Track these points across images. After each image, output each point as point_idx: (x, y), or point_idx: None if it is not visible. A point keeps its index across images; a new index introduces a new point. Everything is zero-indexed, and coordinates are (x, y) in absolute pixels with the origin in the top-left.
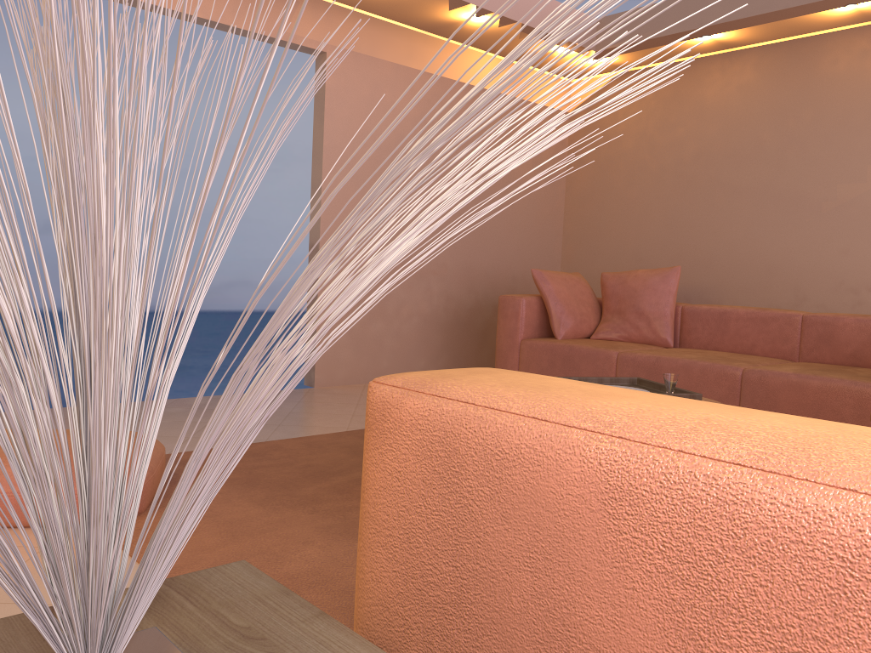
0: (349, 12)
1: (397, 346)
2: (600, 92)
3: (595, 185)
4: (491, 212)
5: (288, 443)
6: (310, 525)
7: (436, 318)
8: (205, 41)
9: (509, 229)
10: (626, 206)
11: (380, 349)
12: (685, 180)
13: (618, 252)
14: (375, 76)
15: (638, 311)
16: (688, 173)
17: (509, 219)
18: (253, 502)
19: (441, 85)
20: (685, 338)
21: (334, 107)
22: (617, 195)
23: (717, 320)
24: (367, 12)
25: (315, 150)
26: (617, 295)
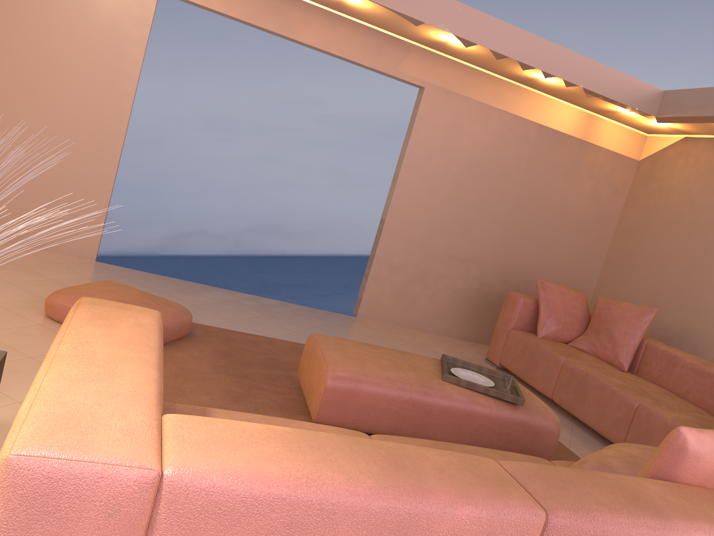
0: (450, 61)
1: (429, 306)
2: (666, 149)
3: (640, 225)
4: (538, 226)
5: (282, 343)
6: (222, 387)
7: (467, 294)
8: (2, 154)
9: (552, 243)
10: (657, 248)
11: (414, 305)
12: (709, 240)
13: (641, 284)
14: (460, 108)
15: (609, 335)
16: (712, 234)
17: (555, 235)
18: (212, 364)
19: (516, 122)
20: (641, 368)
21: (421, 127)
22: (653, 237)
23: (668, 361)
24: (465, 62)
25: (401, 154)
26: (600, 317)
